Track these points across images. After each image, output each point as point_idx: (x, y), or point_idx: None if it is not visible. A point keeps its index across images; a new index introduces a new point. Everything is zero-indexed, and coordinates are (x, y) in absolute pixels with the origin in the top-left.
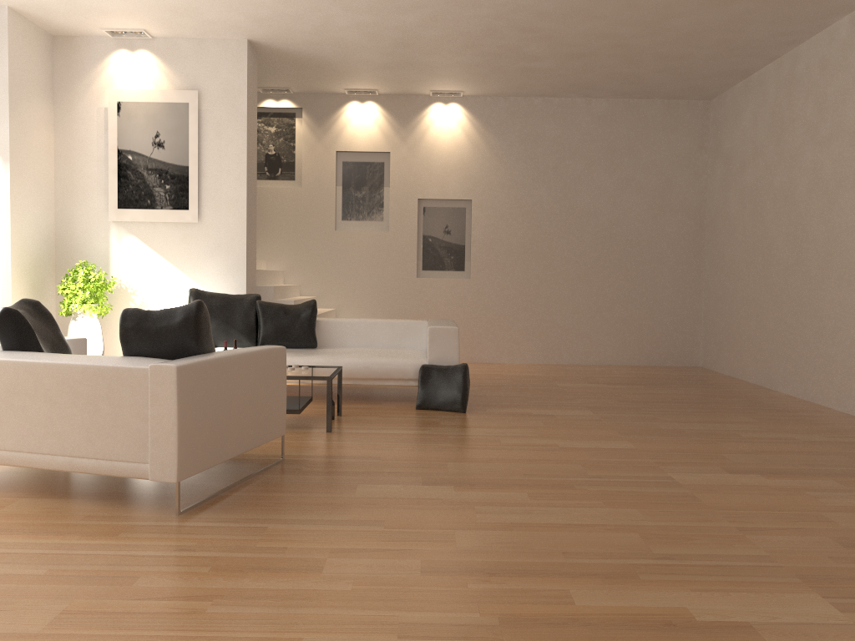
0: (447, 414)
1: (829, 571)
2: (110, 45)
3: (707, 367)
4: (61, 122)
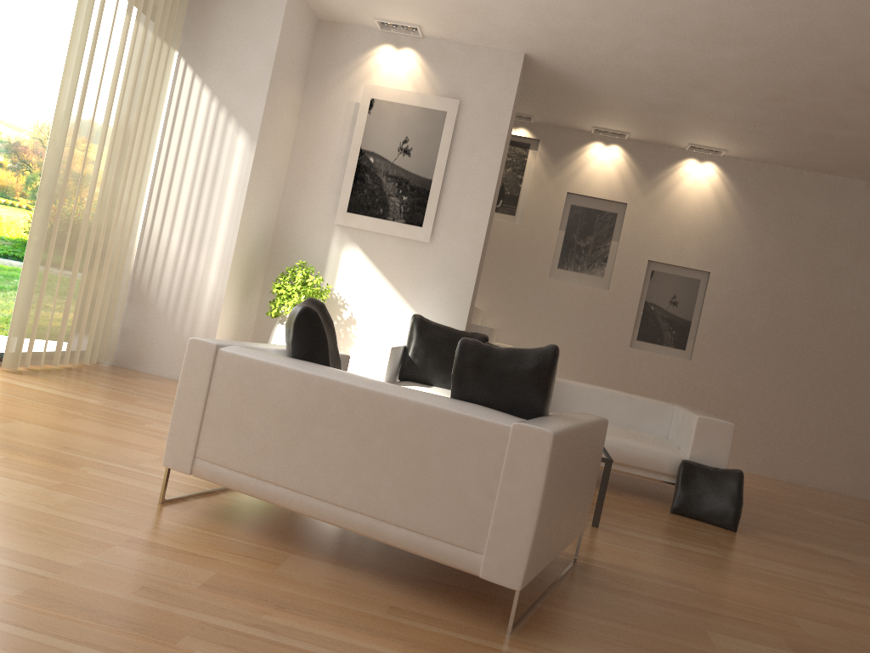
0: (716, 529)
1: None
2: (376, 38)
3: None
4: (307, 110)
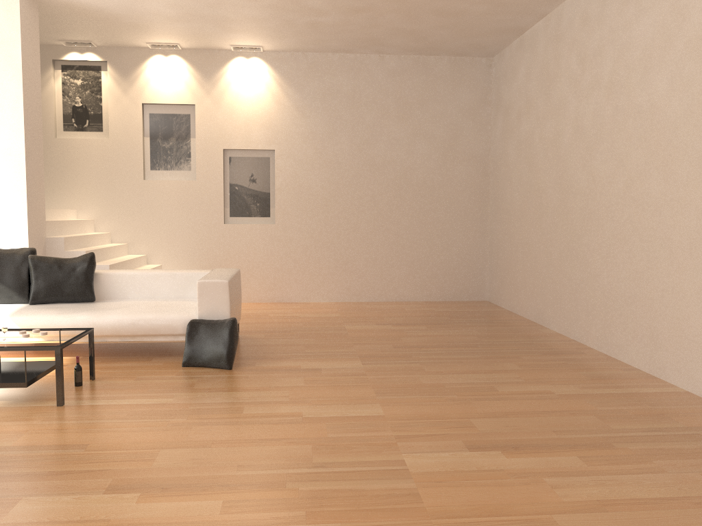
0: (211, 372)
1: None
2: None
3: (492, 302)
4: None
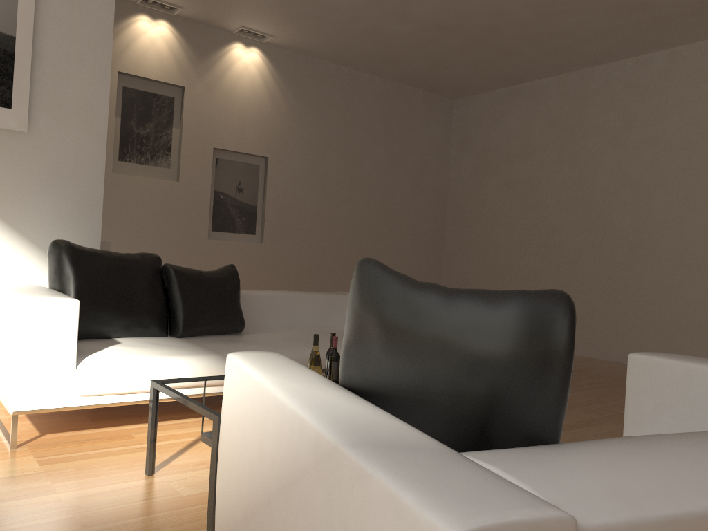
0: None
1: None
2: None
3: None
4: None
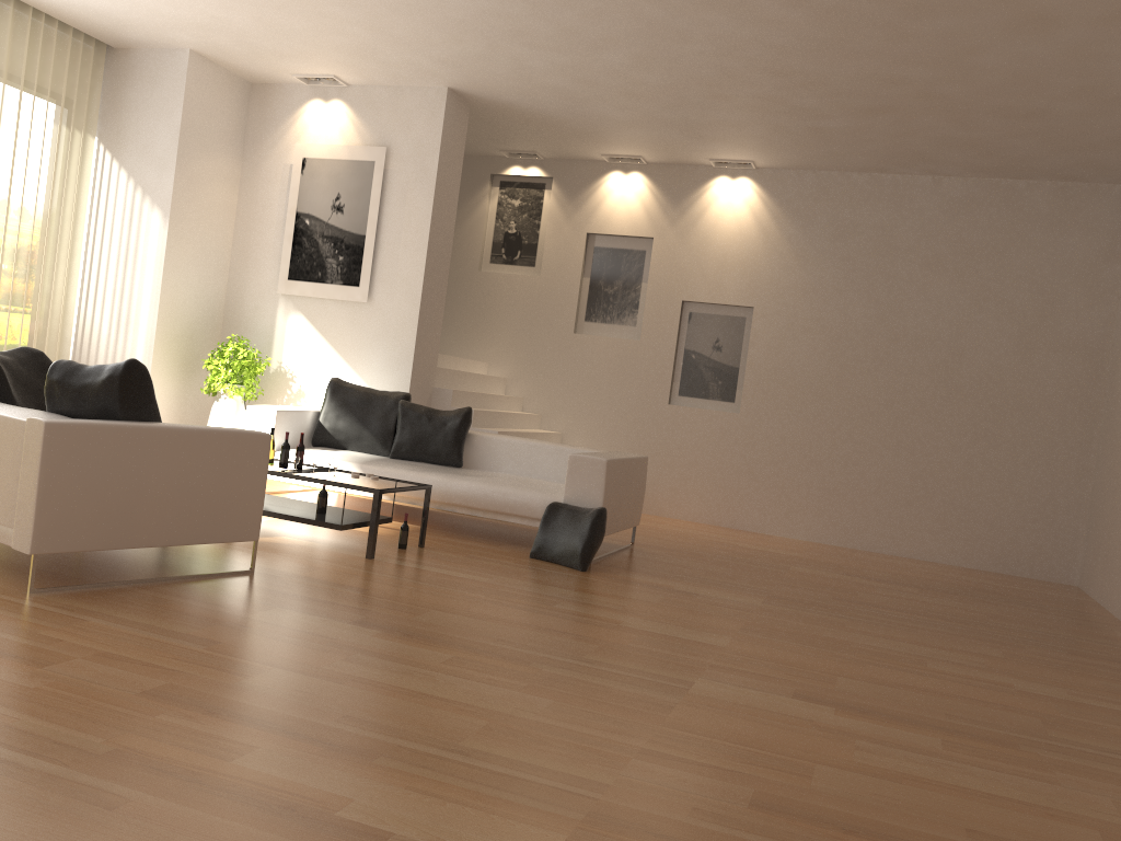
0: (557, 569)
1: (652, 821)
2: (305, 94)
3: (1082, 588)
4: (247, 179)
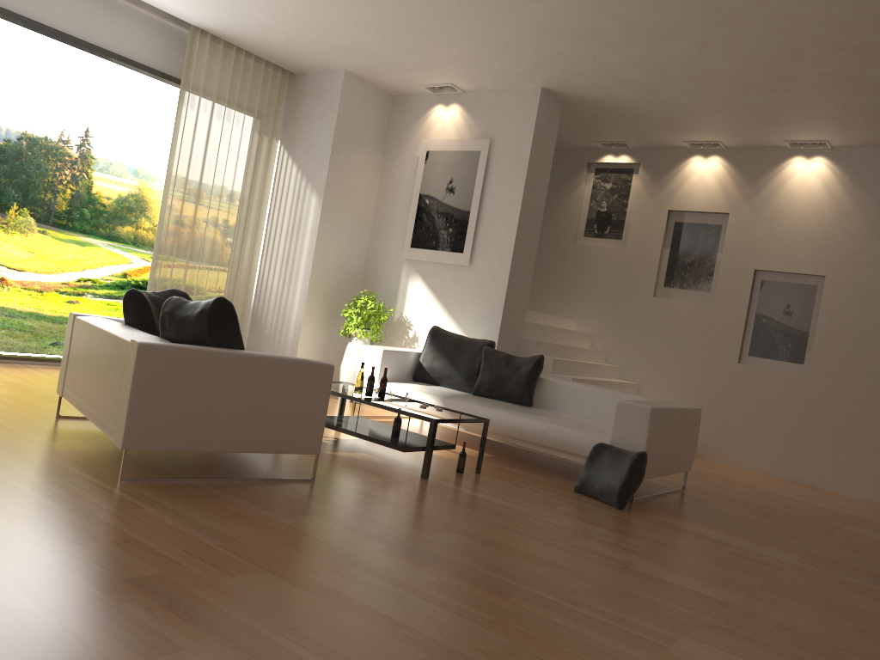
0: (595, 504)
1: None
2: (431, 100)
3: None
4: (386, 169)
